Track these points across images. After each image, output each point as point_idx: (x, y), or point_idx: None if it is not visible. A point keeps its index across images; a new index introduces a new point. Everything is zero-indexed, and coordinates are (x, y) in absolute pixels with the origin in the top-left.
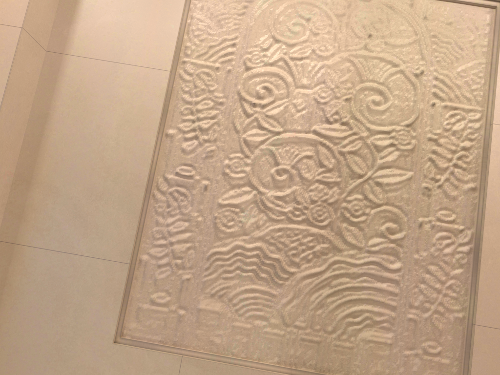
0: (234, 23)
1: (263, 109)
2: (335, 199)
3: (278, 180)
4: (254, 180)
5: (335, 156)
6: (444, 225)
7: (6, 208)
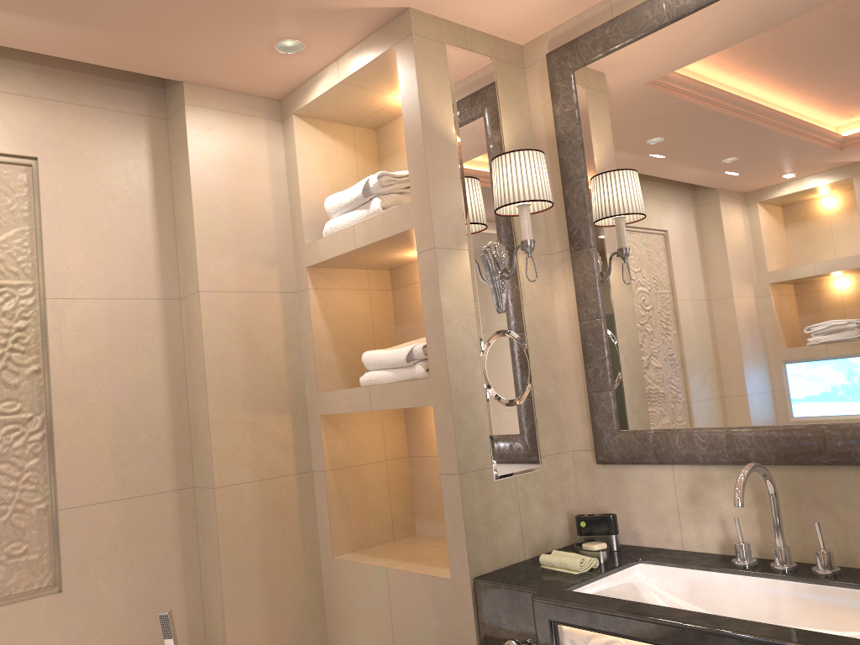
0: None
1: None
2: None
3: None
4: None
5: None
6: (9, 417)
7: None
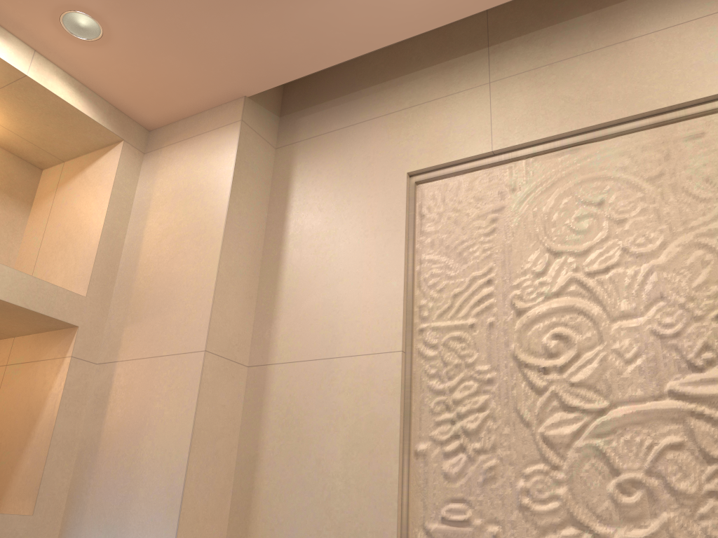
0: (482, 249)
1: (563, 374)
2: None
3: (626, 505)
4: (580, 512)
5: None
6: None
7: None
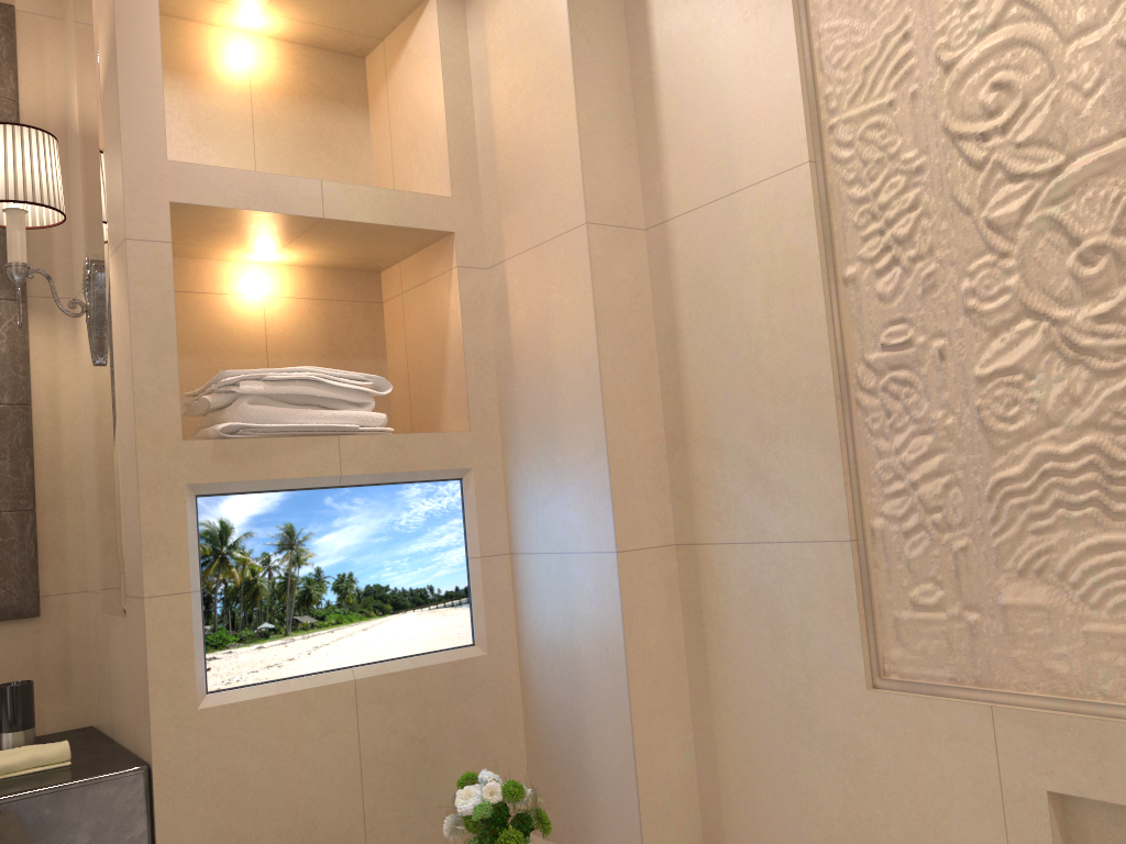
0: None
1: (1006, 135)
2: None
3: (1088, 277)
4: (1036, 300)
5: None
6: None
7: (671, 492)
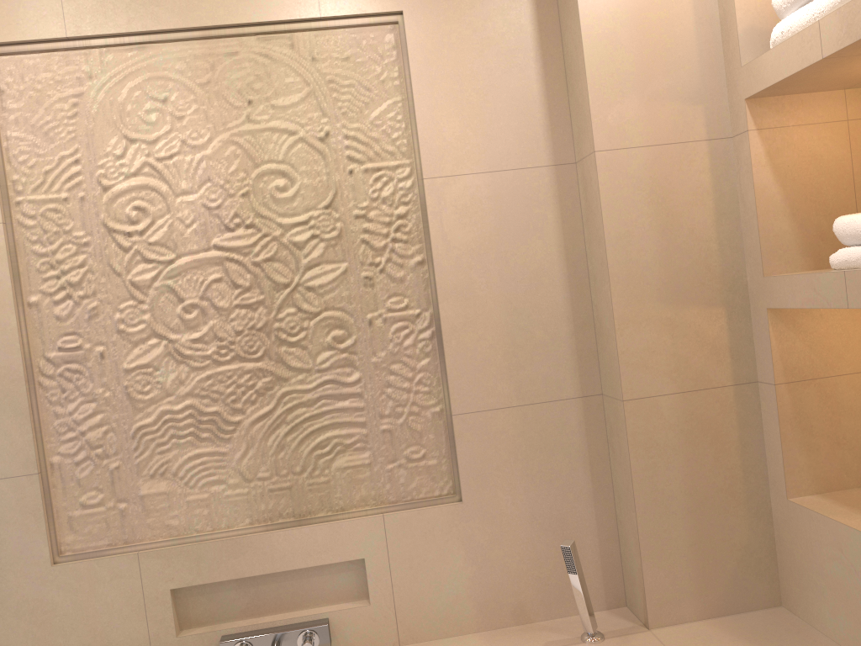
0: (67, 131)
1: (143, 236)
2: (264, 322)
3: (189, 319)
4: (160, 328)
5: (250, 270)
6: (397, 314)
7: None
